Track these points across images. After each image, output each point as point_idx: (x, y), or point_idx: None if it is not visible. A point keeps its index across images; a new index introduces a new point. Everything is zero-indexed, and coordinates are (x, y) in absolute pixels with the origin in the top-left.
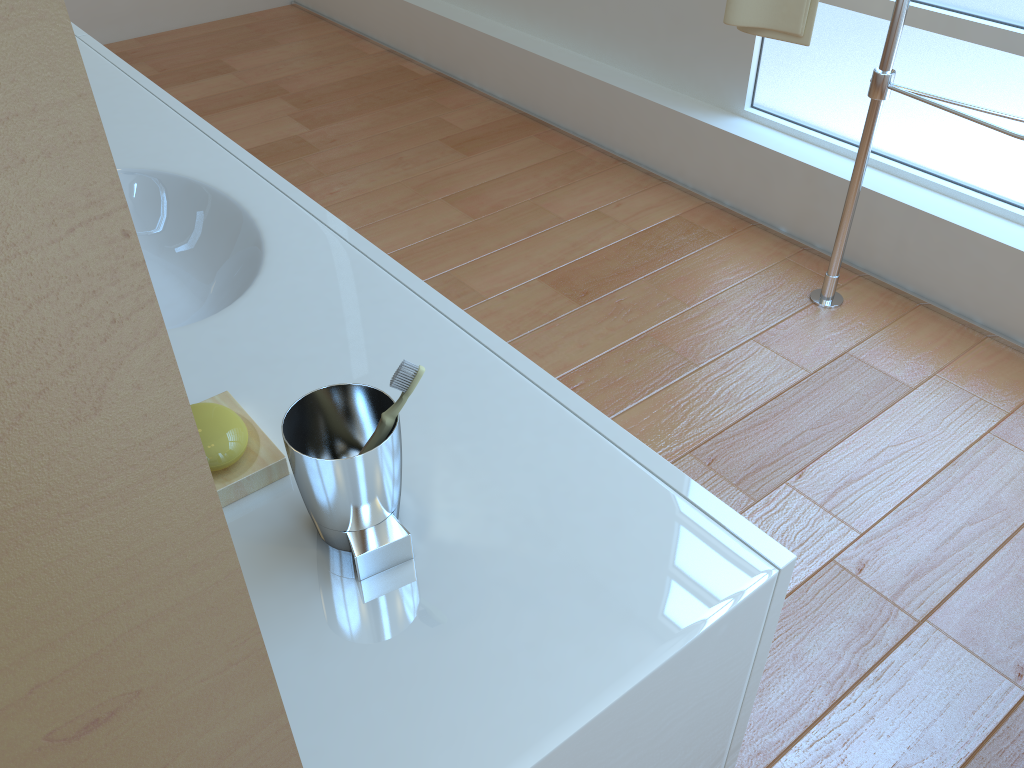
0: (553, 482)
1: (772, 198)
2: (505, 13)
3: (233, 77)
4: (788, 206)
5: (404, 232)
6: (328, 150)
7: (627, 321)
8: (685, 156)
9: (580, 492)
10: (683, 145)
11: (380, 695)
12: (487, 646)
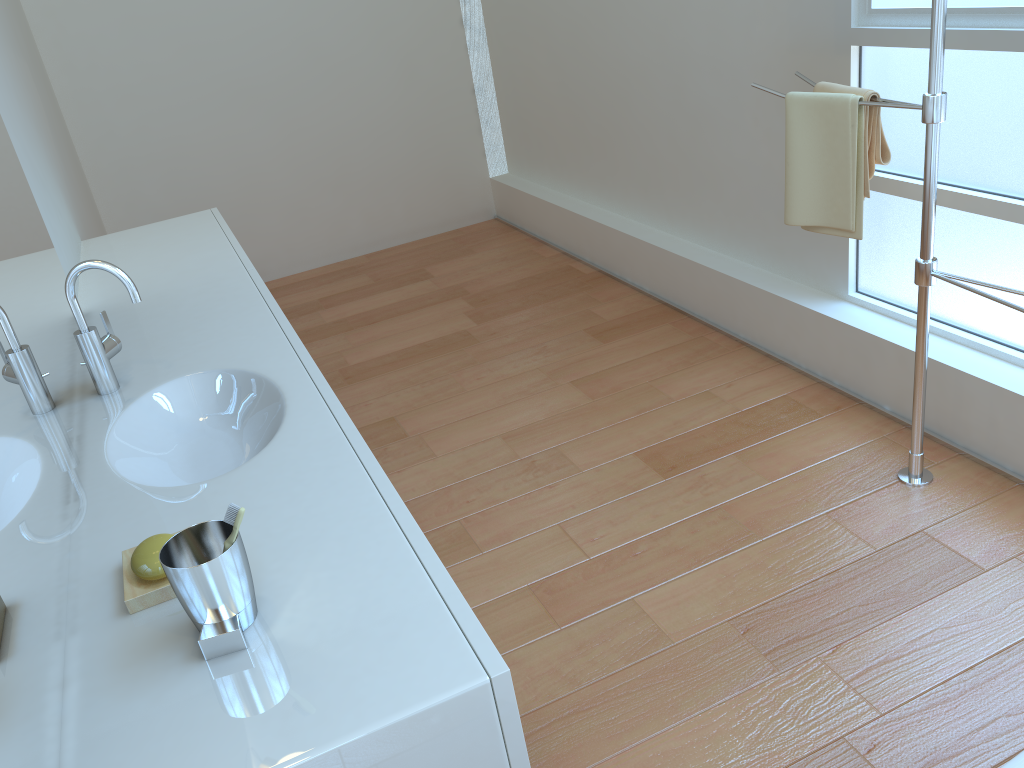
0: (370, 603)
1: (873, 377)
2: (651, 217)
3: (429, 282)
4: (888, 385)
5: (528, 411)
6: (486, 341)
7: (705, 494)
8: (796, 339)
9: (384, 611)
10: (793, 329)
11: (175, 734)
12: (258, 710)
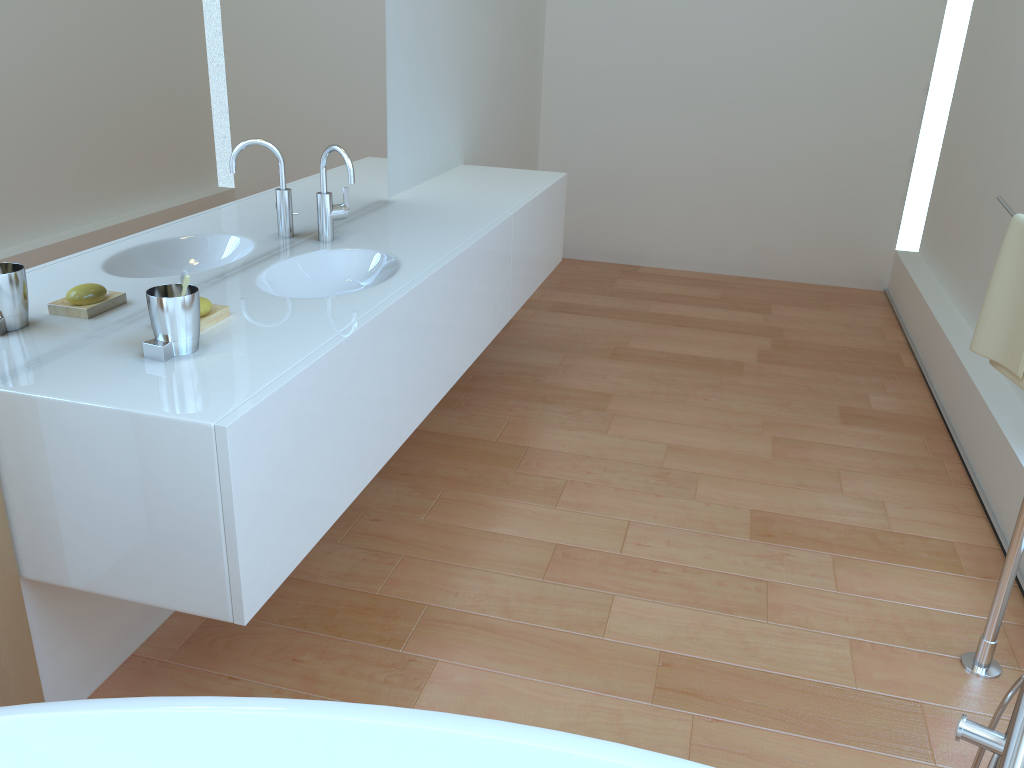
0: (235, 374)
1: None
2: None
3: (761, 317)
4: None
5: (711, 439)
6: (747, 377)
7: (767, 567)
8: (1006, 496)
9: (232, 380)
10: (1007, 484)
11: (88, 373)
12: (124, 383)
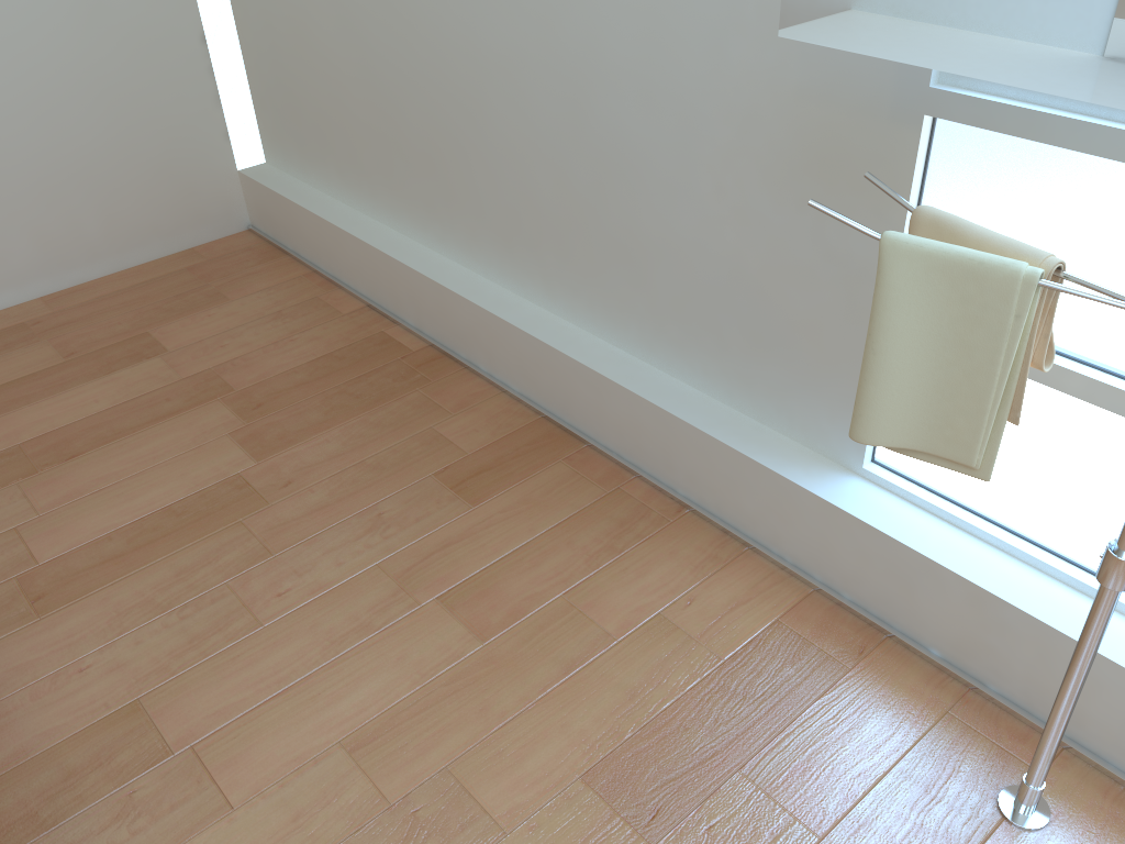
0: None
1: (916, 609)
2: (517, 281)
3: (162, 363)
4: (942, 625)
5: (381, 677)
6: (280, 502)
7: None
8: (780, 523)
9: None
10: (777, 509)
11: None
12: None
